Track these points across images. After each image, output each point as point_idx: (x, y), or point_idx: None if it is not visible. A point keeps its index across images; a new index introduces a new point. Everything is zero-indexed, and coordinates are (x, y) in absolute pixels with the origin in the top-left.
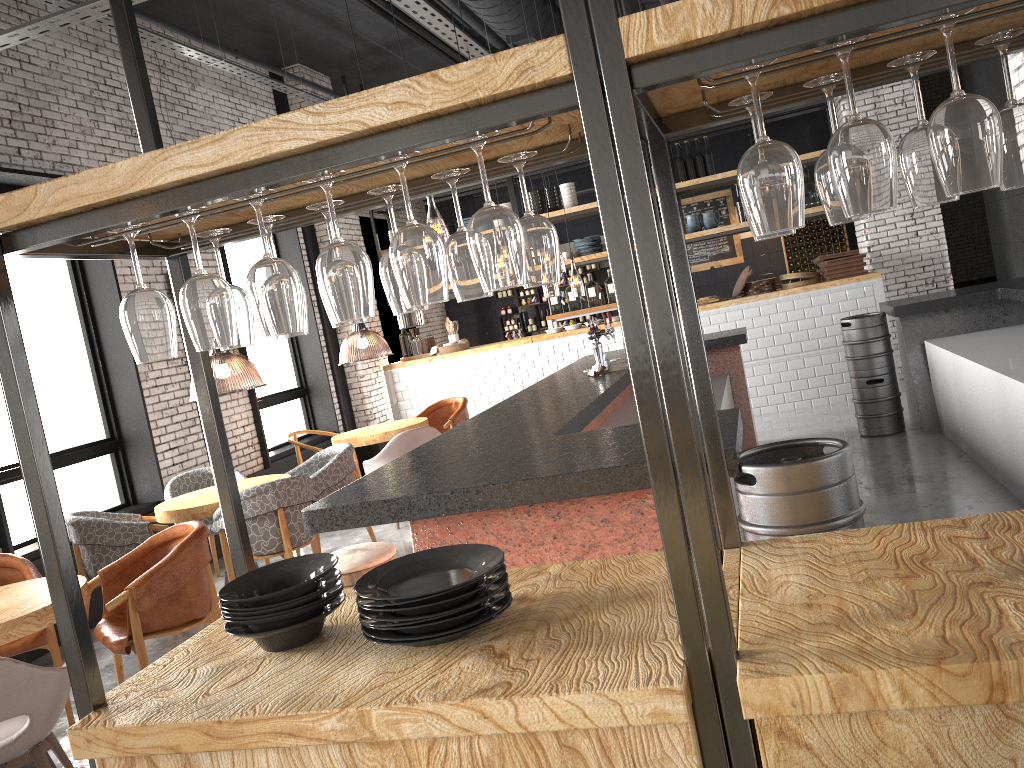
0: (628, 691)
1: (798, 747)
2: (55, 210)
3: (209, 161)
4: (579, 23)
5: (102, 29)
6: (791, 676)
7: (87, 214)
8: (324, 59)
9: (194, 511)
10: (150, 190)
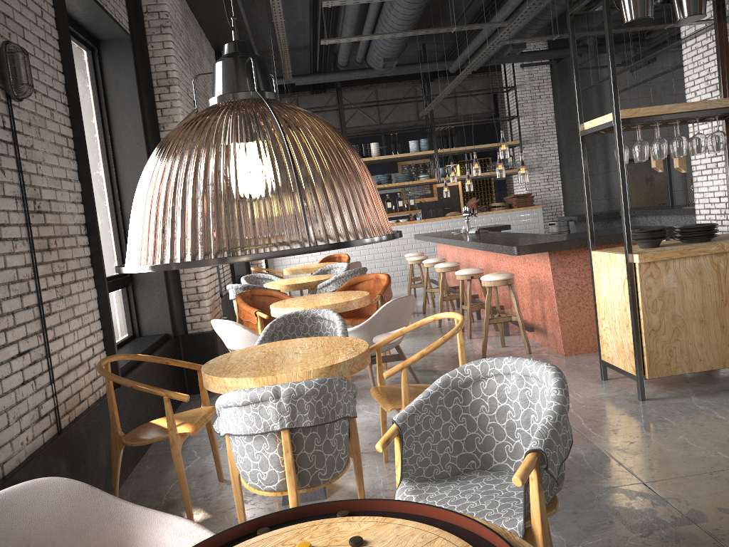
0: None
1: None
2: (644, 115)
3: (689, 108)
4: None
5: (186, 15)
6: None
7: (646, 117)
8: None
9: (305, 284)
10: (668, 113)
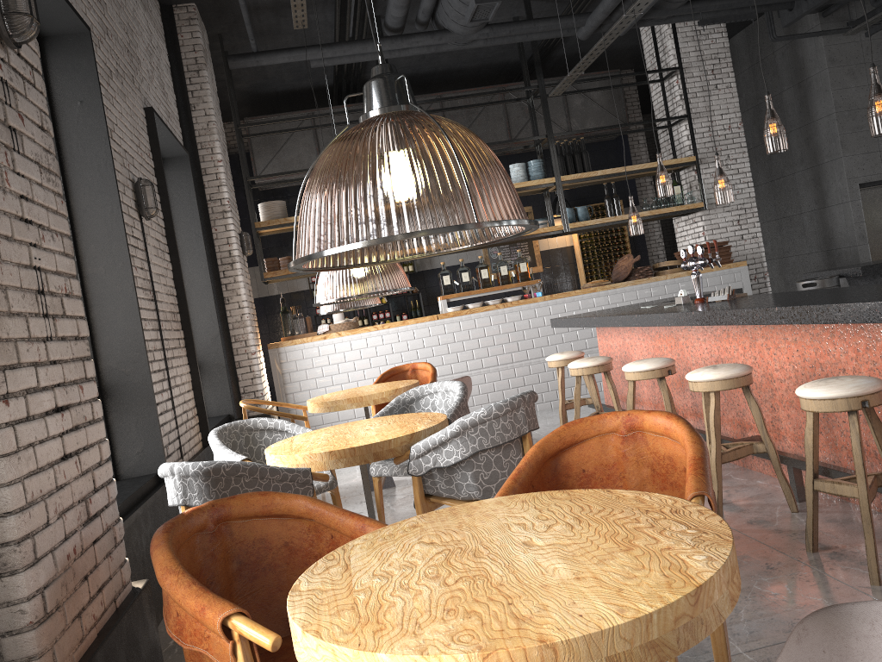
0: None
1: None
2: None
3: None
4: None
5: None
6: None
7: None
8: (223, 4)
9: (378, 448)
10: None
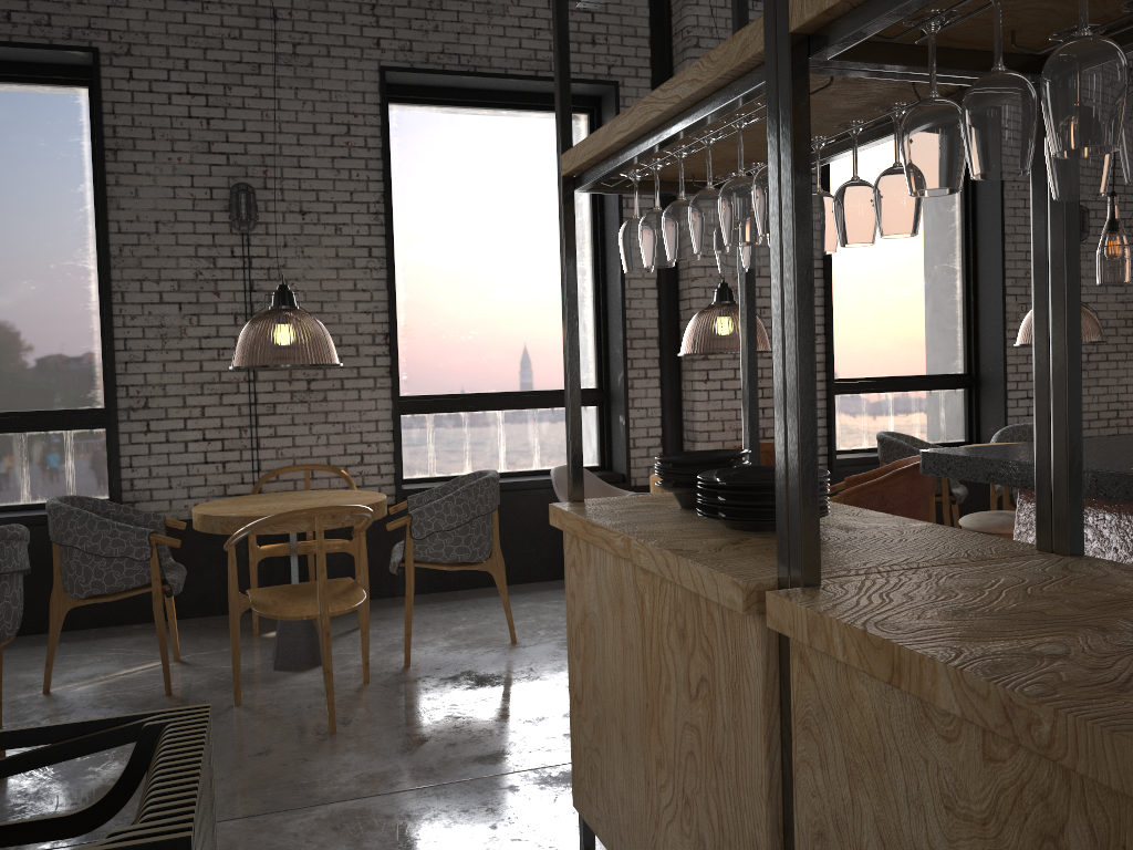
0: (720, 575)
1: (808, 675)
2: (581, 162)
3: (627, 127)
4: (770, 3)
5: None
6: (790, 601)
7: (598, 164)
8: None
9: None
10: (613, 148)
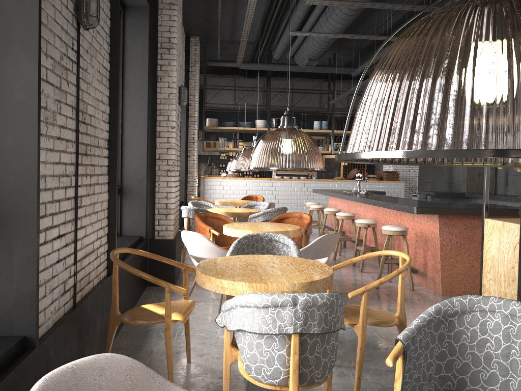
0: None
1: None
2: None
3: None
4: None
5: None
6: None
7: None
8: (209, 38)
9: (240, 214)
10: None
